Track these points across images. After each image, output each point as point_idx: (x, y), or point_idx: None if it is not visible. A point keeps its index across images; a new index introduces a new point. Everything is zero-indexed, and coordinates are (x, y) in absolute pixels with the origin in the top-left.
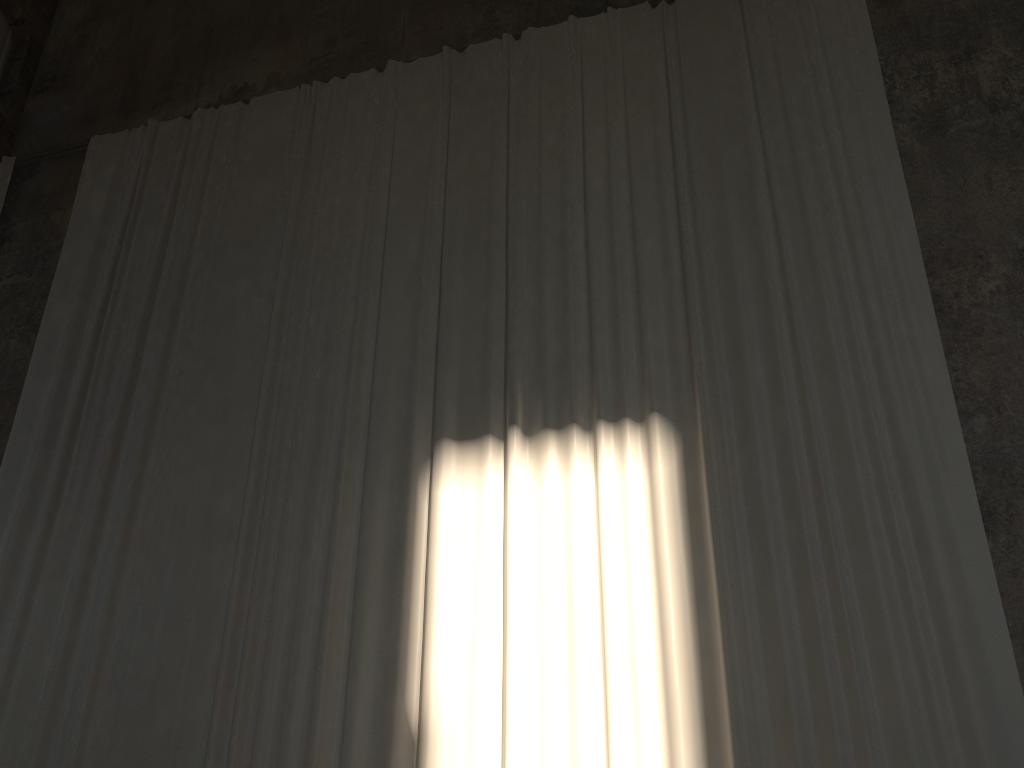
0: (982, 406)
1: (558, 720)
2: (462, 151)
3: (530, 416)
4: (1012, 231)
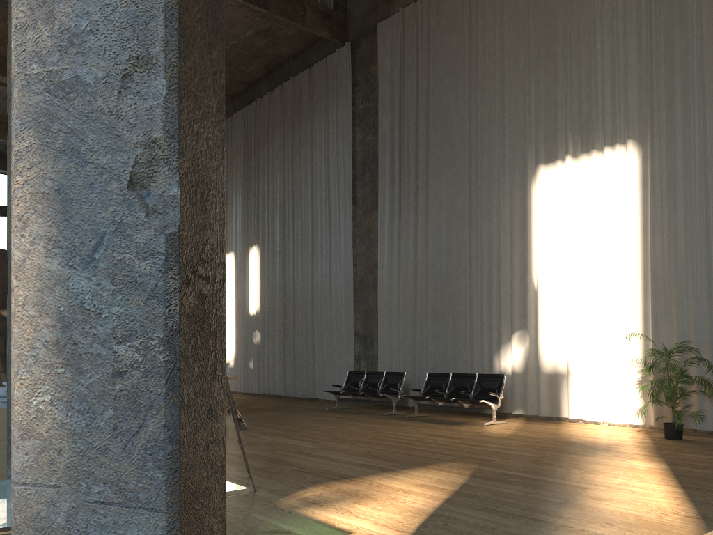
0: None
1: (587, 281)
2: None
3: (576, 147)
4: None
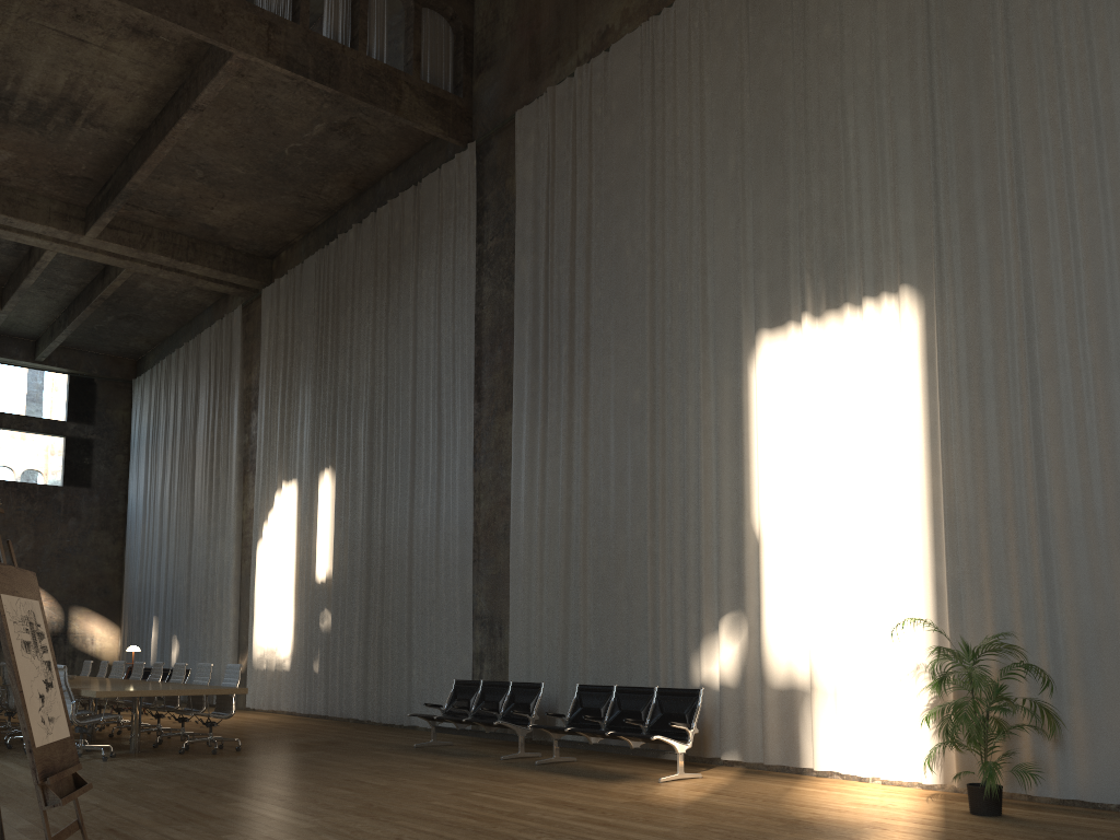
0: None
1: (840, 526)
2: (759, 62)
3: (818, 299)
4: None
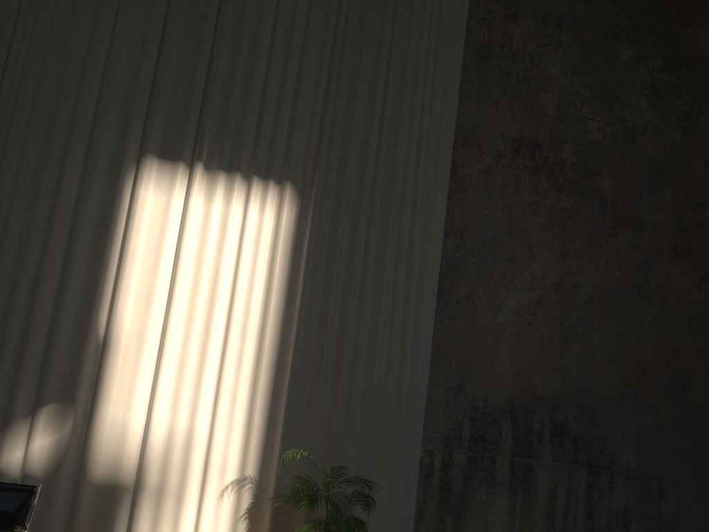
0: (455, 232)
1: (194, 350)
2: None
3: (210, 157)
4: (499, 138)
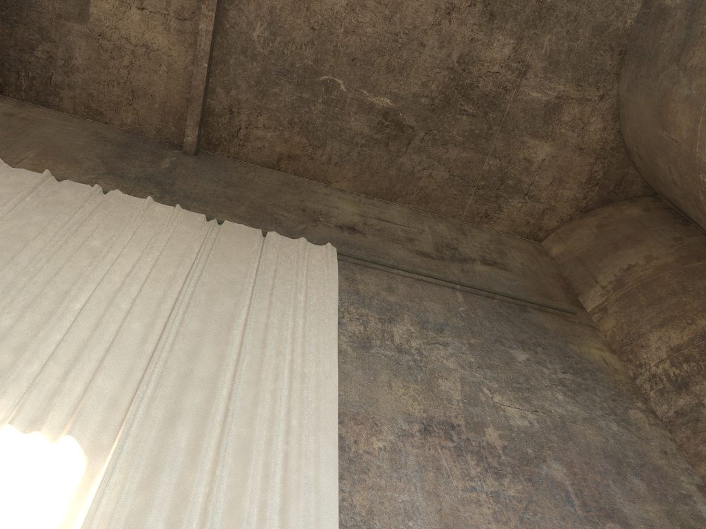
0: (358, 524)
1: None
2: (17, 219)
3: None
4: (400, 417)
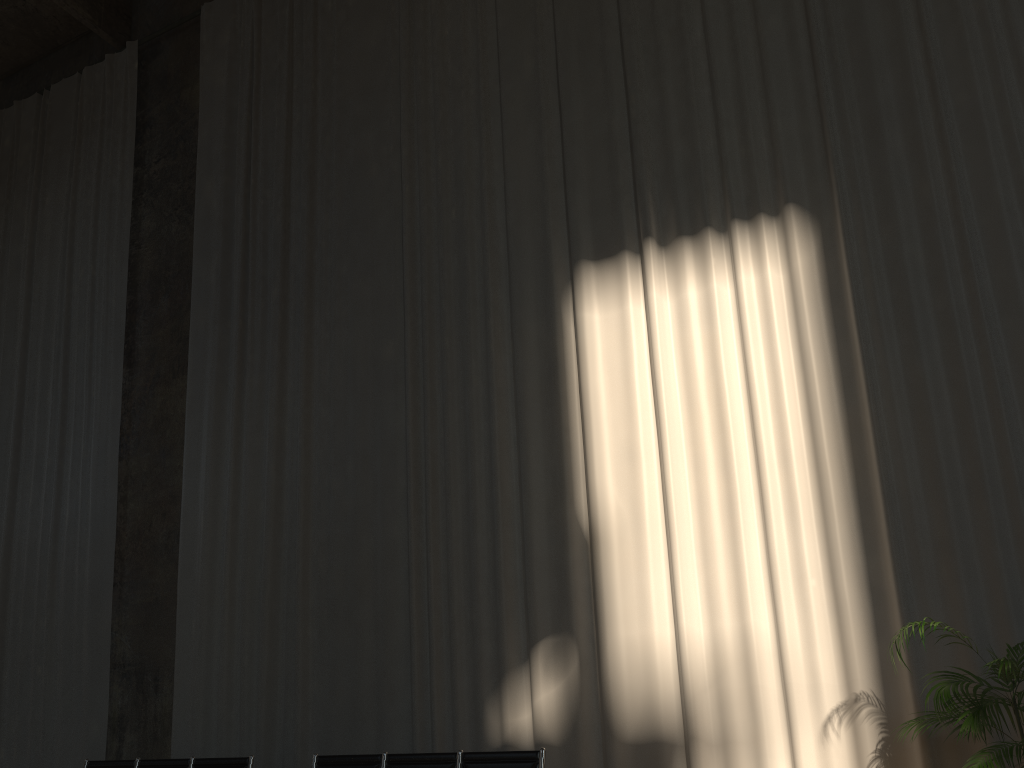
0: None
1: (717, 511)
2: None
3: (663, 226)
4: None
